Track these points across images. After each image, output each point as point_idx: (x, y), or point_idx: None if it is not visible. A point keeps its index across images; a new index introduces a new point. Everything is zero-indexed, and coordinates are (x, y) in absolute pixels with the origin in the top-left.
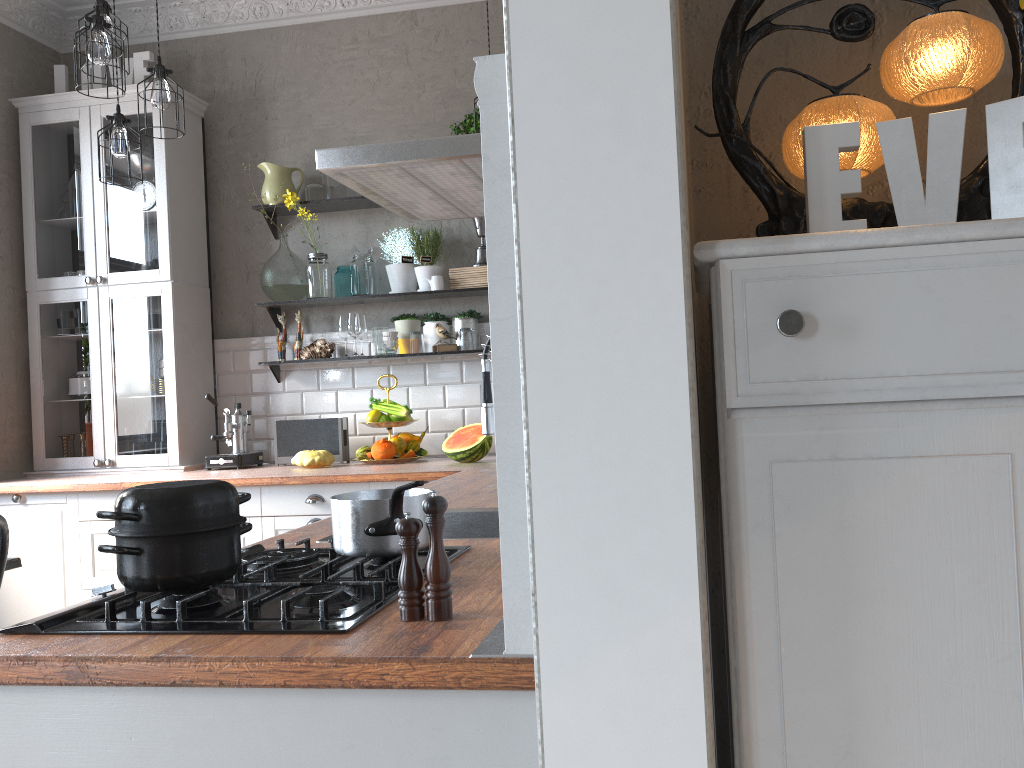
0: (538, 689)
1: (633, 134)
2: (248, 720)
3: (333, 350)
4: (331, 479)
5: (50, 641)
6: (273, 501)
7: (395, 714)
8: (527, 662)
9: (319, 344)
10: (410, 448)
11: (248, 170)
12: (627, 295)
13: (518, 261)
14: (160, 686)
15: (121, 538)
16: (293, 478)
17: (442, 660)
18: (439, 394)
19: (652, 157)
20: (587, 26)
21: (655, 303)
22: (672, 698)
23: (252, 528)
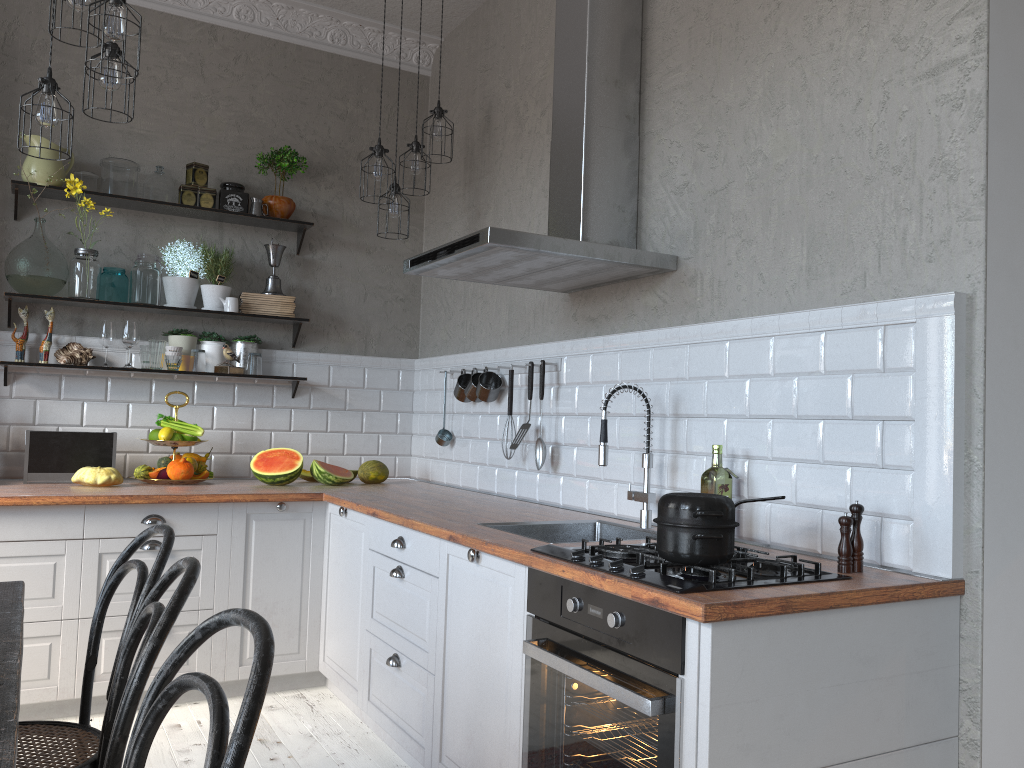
0: (982, 591)
1: (1017, 345)
2: (854, 625)
3: (94, 357)
4: (183, 499)
5: (730, 593)
6: (101, 522)
7: (911, 613)
8: (960, 581)
9: (74, 348)
10: (201, 469)
11: (20, 140)
12: (1013, 414)
13: (984, 394)
14: (824, 609)
15: (703, 529)
16: (137, 497)
17: (933, 583)
18: (208, 415)
19: (1022, 356)
20: (1007, 295)
21: (1020, 419)
22: (1018, 590)
23: (69, 552)
